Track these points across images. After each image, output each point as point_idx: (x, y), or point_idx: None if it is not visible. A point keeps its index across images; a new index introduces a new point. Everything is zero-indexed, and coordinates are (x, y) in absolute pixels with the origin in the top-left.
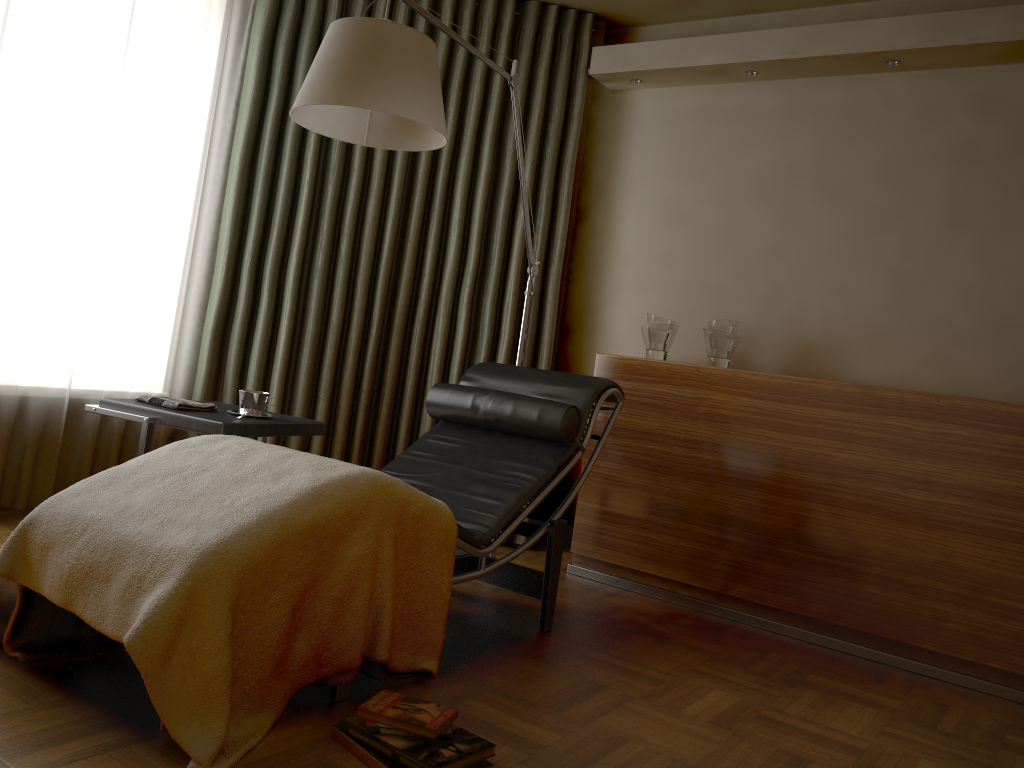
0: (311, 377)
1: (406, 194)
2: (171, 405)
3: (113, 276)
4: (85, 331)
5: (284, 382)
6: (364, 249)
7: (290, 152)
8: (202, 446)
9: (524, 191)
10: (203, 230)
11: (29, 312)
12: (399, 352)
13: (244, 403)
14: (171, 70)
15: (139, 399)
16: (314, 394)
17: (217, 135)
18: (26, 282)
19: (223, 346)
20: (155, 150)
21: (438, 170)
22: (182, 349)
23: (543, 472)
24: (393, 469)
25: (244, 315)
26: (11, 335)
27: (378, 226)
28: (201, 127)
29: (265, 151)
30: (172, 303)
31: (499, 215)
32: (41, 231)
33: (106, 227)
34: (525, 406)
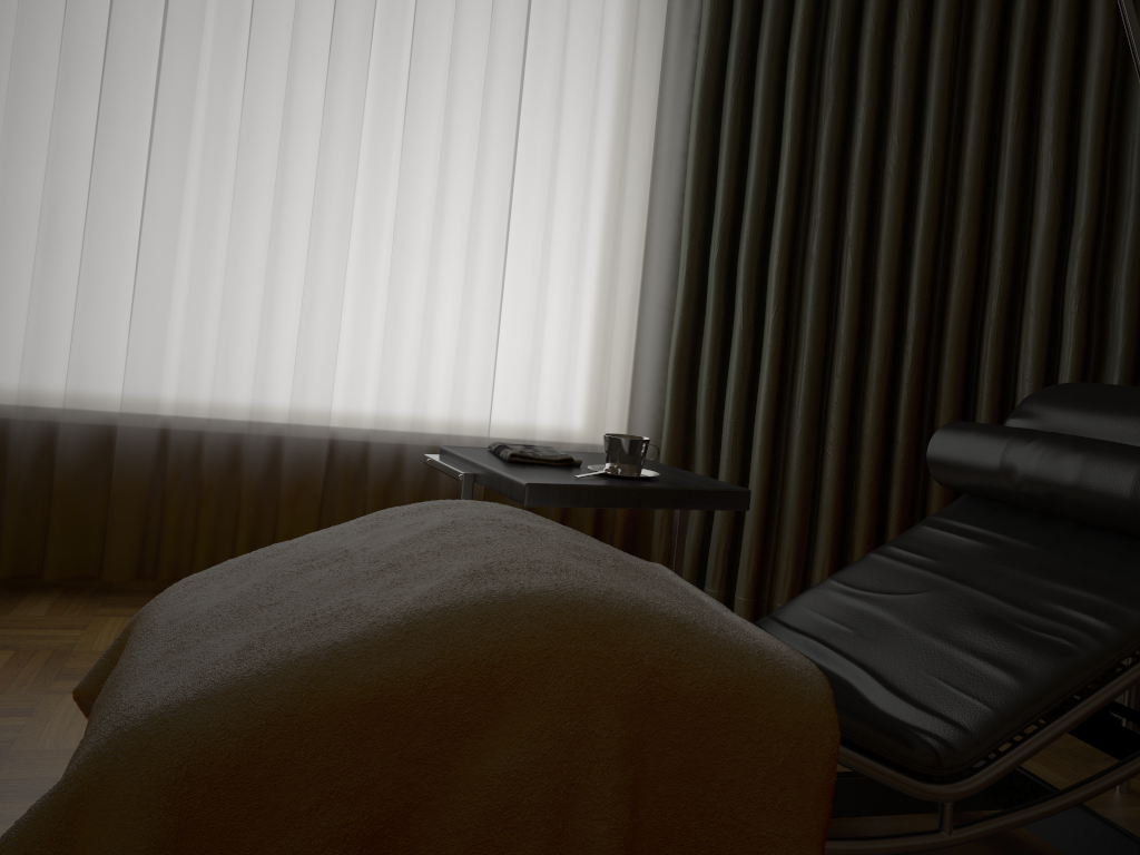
0: (810, 421)
1: (957, 118)
2: (504, 456)
3: (535, 290)
4: (507, 364)
5: (770, 429)
6: (884, 216)
7: (762, 87)
8: (400, 518)
9: (1135, 39)
10: (658, 220)
11: (429, 341)
12: (958, 379)
13: (607, 454)
14: (596, 9)
15: (489, 448)
16: (822, 448)
17: (669, 87)
18: (423, 303)
19: (694, 379)
20: (582, 119)
21: (1008, 66)
22: (639, 385)
23: (1139, 618)
24: (844, 579)
25: (713, 333)
26: (413, 370)
27: (907, 176)
28: (647, 80)
29: (728, 94)
30: (624, 323)
31: (1134, 120)
32: (435, 238)
33: (524, 228)
34: (1105, 465)
